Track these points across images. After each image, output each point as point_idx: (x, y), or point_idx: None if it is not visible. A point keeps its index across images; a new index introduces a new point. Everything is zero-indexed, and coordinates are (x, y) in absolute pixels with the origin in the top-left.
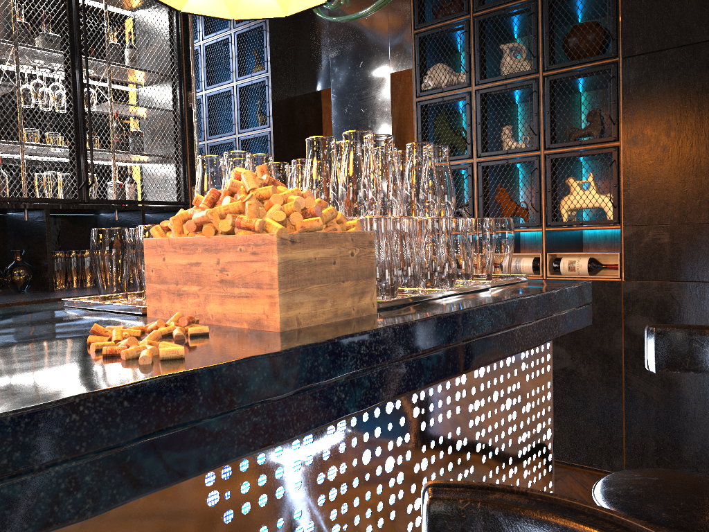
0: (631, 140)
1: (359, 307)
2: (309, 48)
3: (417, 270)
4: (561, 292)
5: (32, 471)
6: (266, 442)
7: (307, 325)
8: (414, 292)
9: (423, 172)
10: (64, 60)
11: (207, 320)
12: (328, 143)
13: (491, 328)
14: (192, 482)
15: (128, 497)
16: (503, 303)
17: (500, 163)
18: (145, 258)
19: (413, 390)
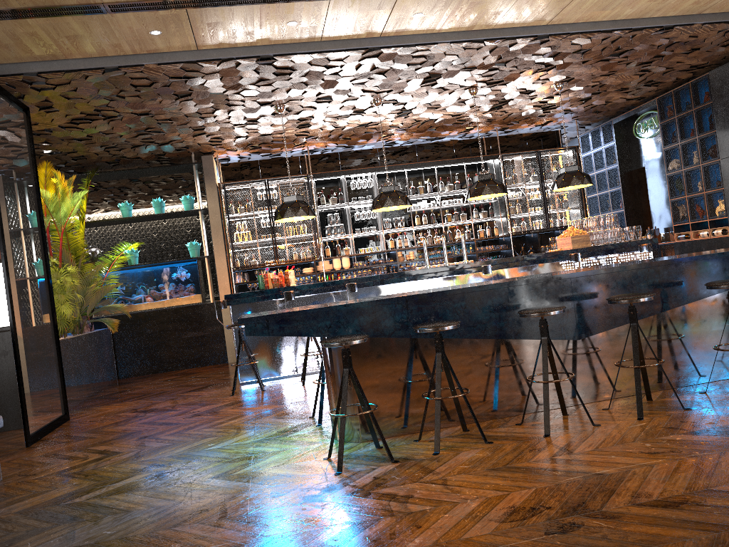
0: (725, 187)
1: (586, 245)
2: (635, 150)
3: (603, 239)
4: (641, 241)
5: (544, 258)
6: (567, 259)
7: (576, 248)
8: (603, 243)
9: (608, 220)
10: (539, 184)
11: (564, 249)
12: (586, 219)
13: (613, 248)
14: (560, 265)
15: (552, 261)
16: (617, 243)
17: (693, 197)
18: (556, 241)
19: (592, 256)
